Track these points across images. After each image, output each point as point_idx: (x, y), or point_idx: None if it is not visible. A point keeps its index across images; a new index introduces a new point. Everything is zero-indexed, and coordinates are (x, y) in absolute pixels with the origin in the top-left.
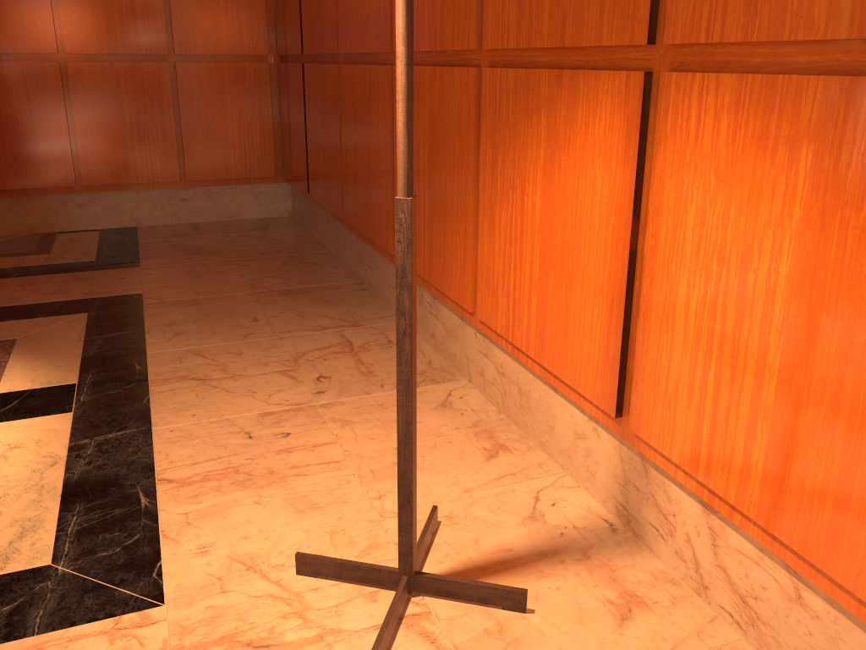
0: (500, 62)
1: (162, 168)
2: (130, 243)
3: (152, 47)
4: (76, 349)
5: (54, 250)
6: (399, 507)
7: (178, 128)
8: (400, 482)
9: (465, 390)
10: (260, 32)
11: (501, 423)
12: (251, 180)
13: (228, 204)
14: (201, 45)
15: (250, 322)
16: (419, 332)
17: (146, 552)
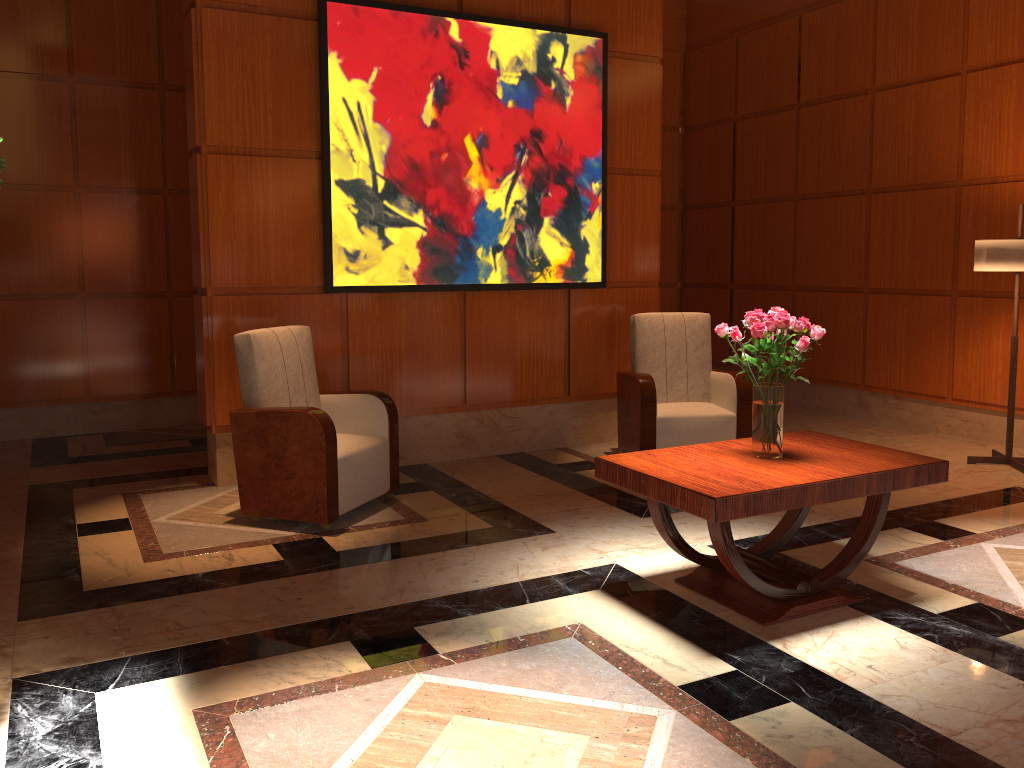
0: (967, 295)
1: None
2: None
3: None
4: None
5: None
6: (1008, 433)
7: None
8: (1009, 424)
9: (940, 434)
10: (674, 269)
11: (972, 440)
12: None
13: None
14: None
15: (791, 421)
16: (882, 420)
17: None
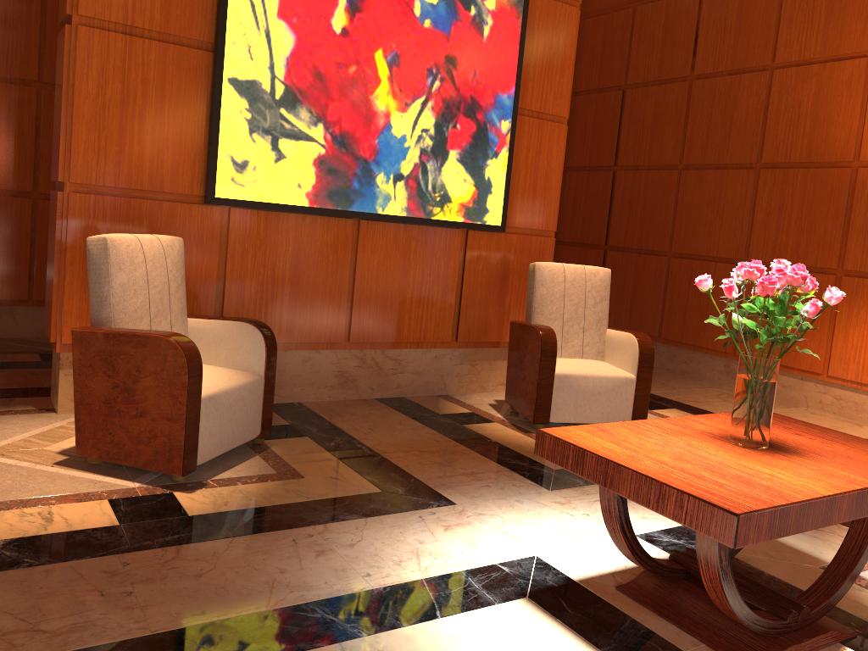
0: (853, 275)
1: None
2: None
3: None
4: None
5: None
6: None
7: None
8: None
9: (811, 409)
10: None
11: (845, 418)
12: None
13: None
14: None
15: (663, 384)
16: None
17: None
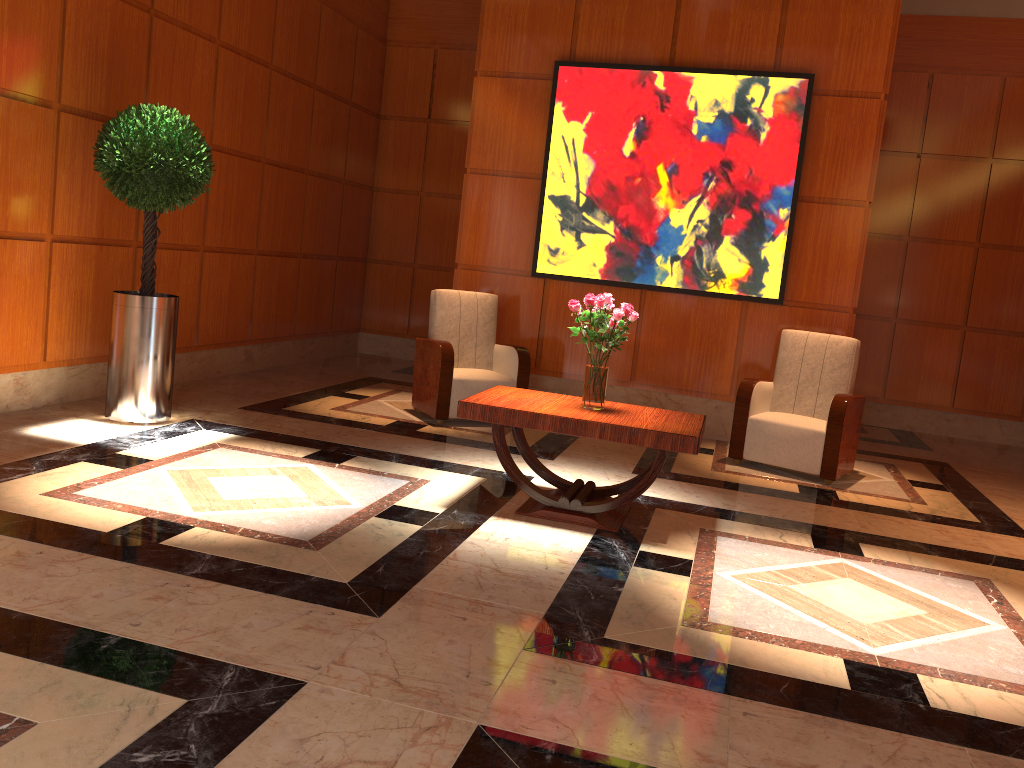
0: None
1: (938, 396)
2: (915, 438)
3: (952, 320)
4: (930, 474)
5: (869, 433)
6: None
7: (956, 372)
8: None
9: None
10: None
11: None
12: (1000, 416)
13: (978, 429)
14: (986, 322)
15: None
16: None
17: (1018, 529)
